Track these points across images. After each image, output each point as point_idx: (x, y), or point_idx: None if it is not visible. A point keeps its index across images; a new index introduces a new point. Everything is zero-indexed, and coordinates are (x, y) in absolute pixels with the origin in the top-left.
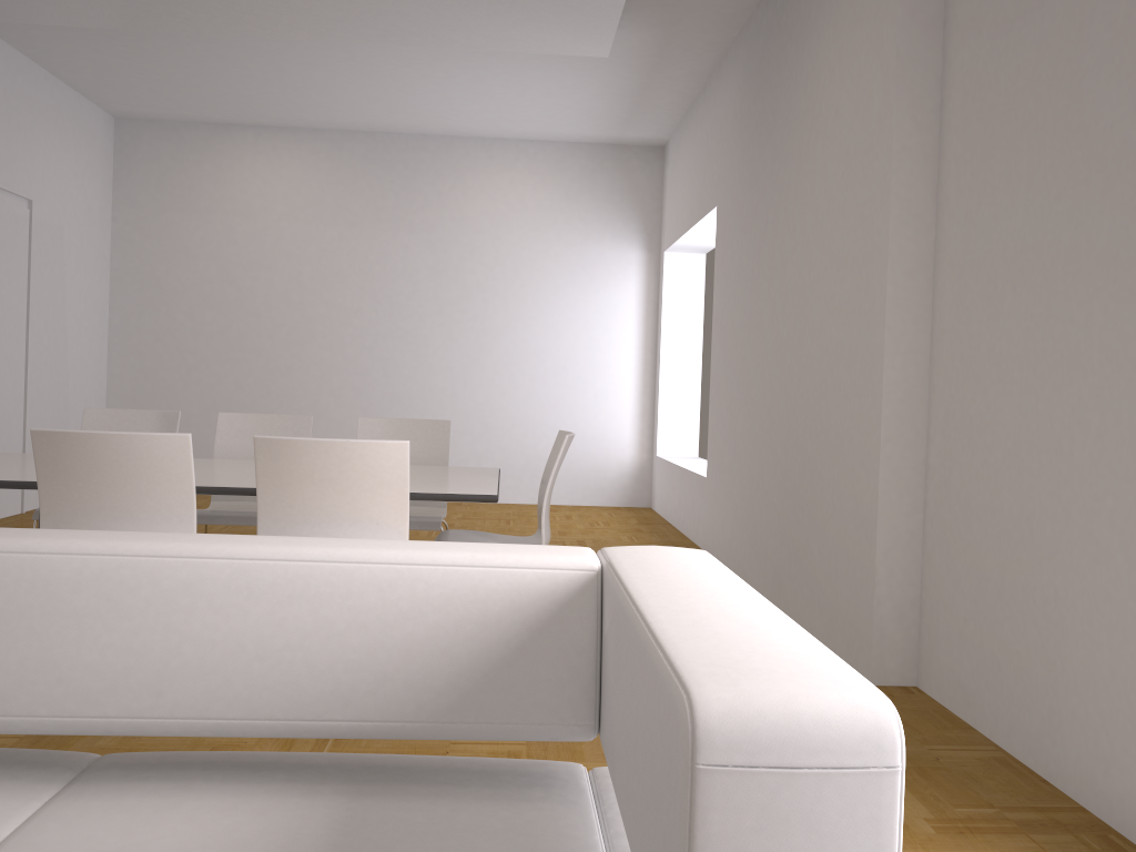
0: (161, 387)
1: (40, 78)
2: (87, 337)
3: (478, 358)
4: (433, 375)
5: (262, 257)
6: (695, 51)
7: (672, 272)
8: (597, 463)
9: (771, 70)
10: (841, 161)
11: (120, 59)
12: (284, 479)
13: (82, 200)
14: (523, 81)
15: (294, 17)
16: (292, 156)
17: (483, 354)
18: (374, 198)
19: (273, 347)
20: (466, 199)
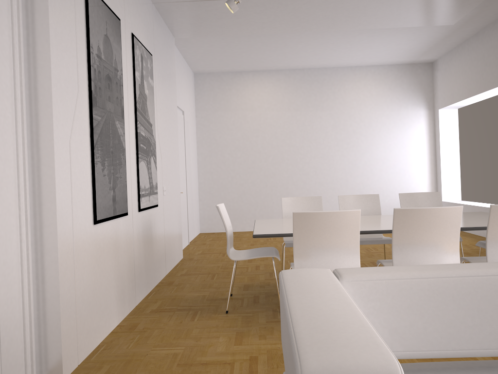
0: (220, 186)
1: (181, 59)
2: (194, 167)
3: (356, 163)
4: (336, 172)
5: (259, 127)
6: (485, 18)
7: (443, 118)
8: None
9: None
10: None
11: (218, 48)
12: None
13: (190, 109)
14: (391, 39)
15: (324, 21)
16: (269, 83)
17: (357, 161)
18: (305, 97)
19: (266, 166)
20: (345, 94)
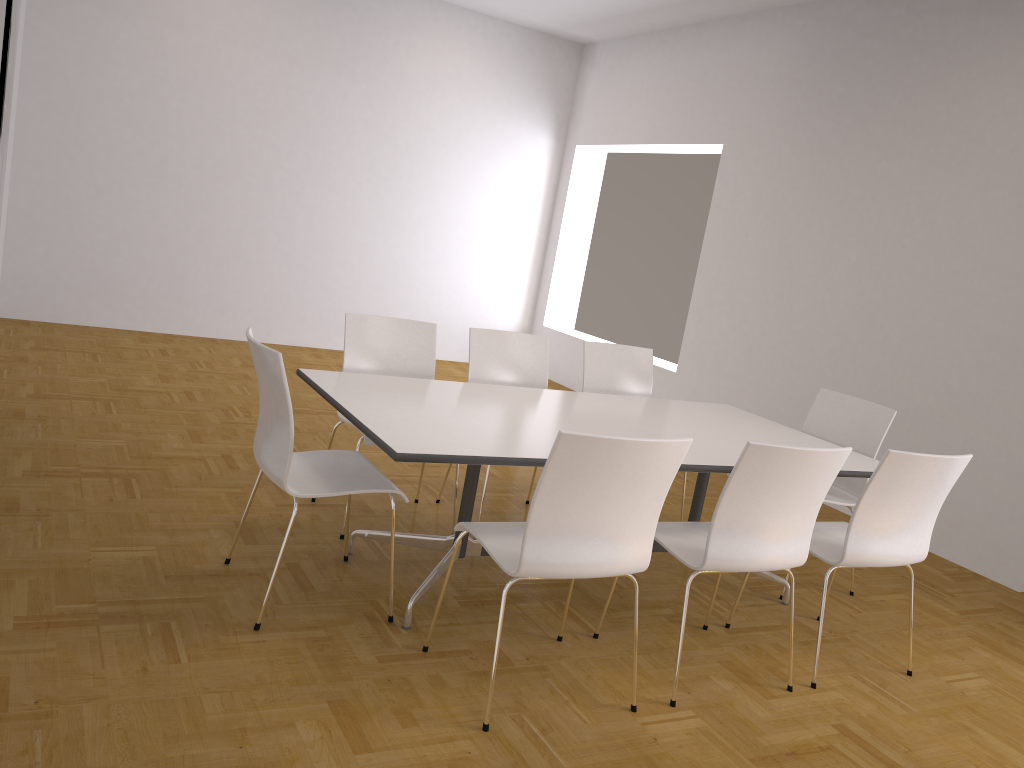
0: (63, 206)
1: None
2: None
3: (400, 218)
4: (356, 229)
5: (193, 78)
6: (738, 3)
7: (579, 165)
8: (488, 326)
9: (872, 66)
10: (1018, 193)
11: None
12: (892, 484)
13: None
14: None
15: None
16: None
17: (404, 214)
18: (319, 37)
19: (197, 179)
20: (408, 57)
